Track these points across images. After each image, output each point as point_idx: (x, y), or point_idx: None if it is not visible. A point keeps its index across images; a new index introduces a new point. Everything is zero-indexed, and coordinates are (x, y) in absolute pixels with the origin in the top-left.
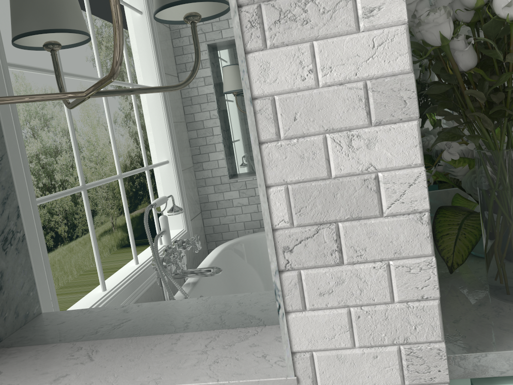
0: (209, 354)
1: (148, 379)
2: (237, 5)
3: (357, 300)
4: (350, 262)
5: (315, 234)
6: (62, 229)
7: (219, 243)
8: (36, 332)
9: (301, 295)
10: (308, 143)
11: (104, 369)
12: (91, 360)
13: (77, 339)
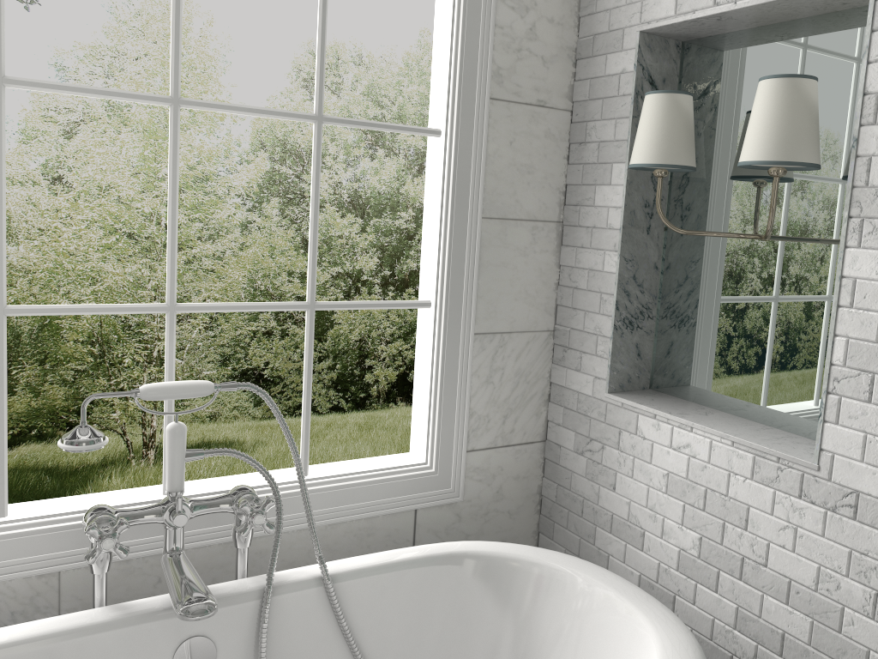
0: (779, 440)
1: (731, 432)
2: (849, 216)
3: (872, 430)
4: (874, 402)
5: (857, 376)
6: (717, 325)
7: (819, 371)
8: (680, 389)
9: (837, 413)
10: (868, 315)
11: (710, 420)
12: (705, 415)
13: (703, 403)
